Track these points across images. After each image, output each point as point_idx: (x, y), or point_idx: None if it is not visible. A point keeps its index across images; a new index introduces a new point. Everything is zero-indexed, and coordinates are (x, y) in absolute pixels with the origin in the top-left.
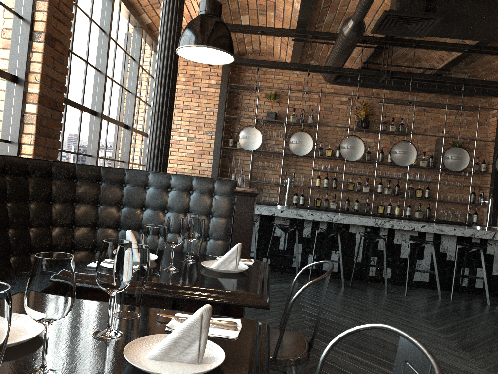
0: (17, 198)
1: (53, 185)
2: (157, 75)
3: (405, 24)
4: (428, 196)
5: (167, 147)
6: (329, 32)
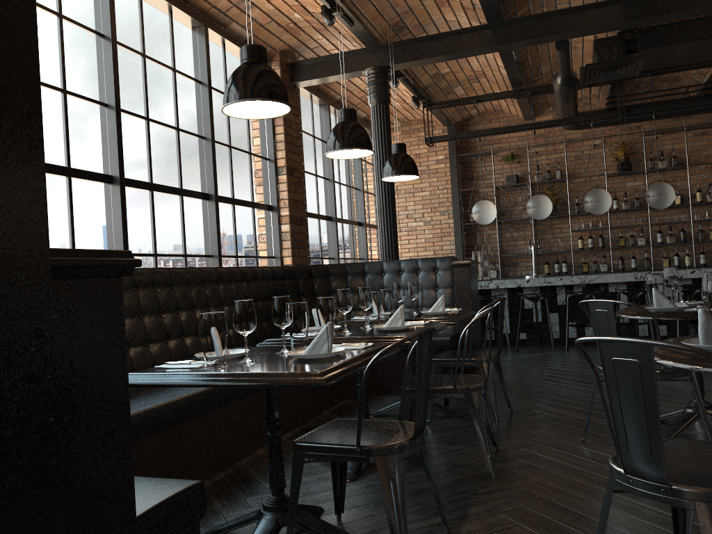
0: (294, 295)
1: (314, 283)
2: (377, 180)
3: (609, 71)
4: None
5: (395, 239)
6: (549, 84)
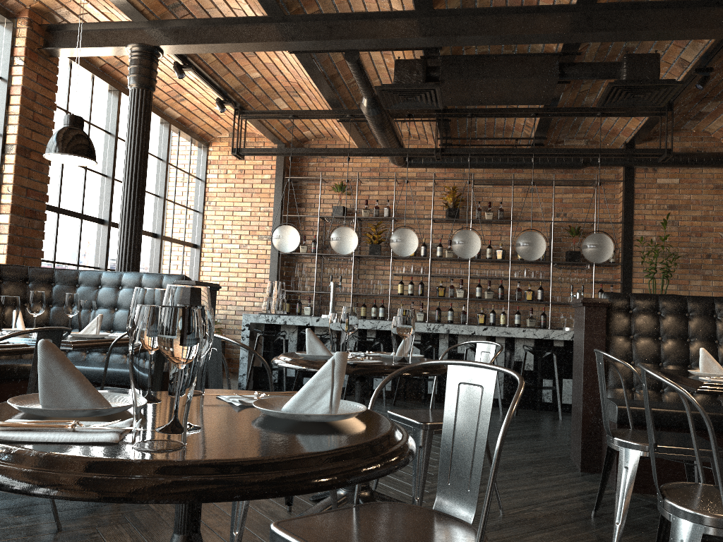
0: None
1: (2, 287)
2: (124, 176)
3: (409, 97)
4: (541, 298)
5: (136, 248)
6: None
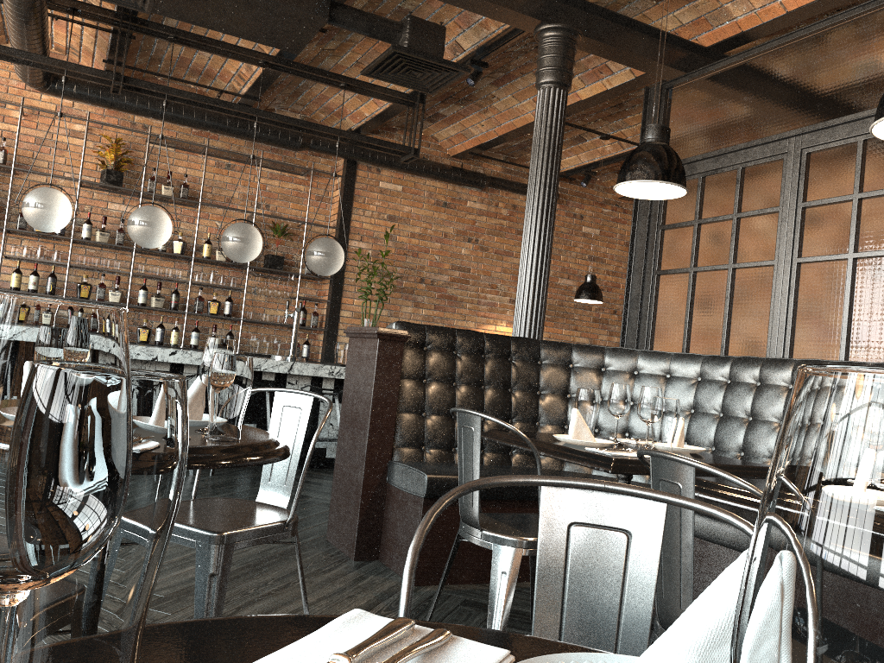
0: None
1: None
2: None
3: None
4: (229, 313)
5: None
6: None
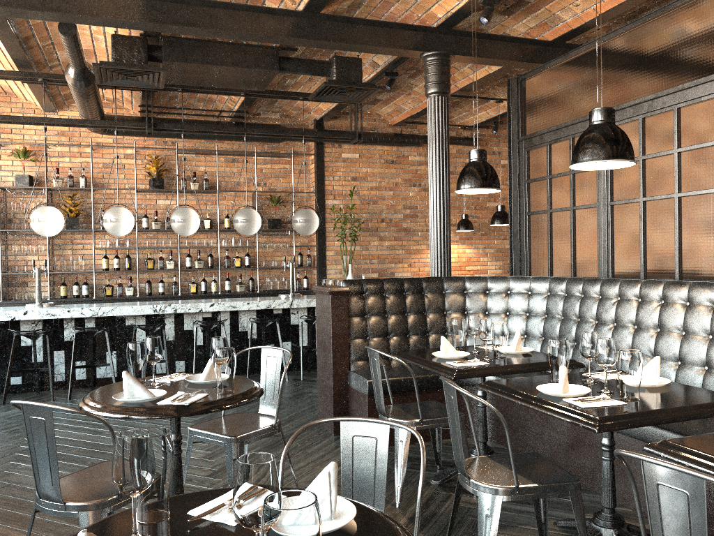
0: None
1: None
2: None
3: (129, 76)
4: (248, 264)
5: None
6: None
